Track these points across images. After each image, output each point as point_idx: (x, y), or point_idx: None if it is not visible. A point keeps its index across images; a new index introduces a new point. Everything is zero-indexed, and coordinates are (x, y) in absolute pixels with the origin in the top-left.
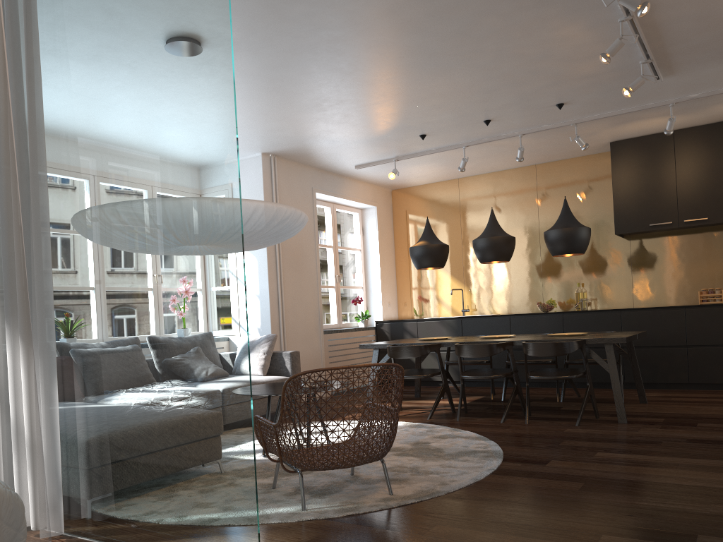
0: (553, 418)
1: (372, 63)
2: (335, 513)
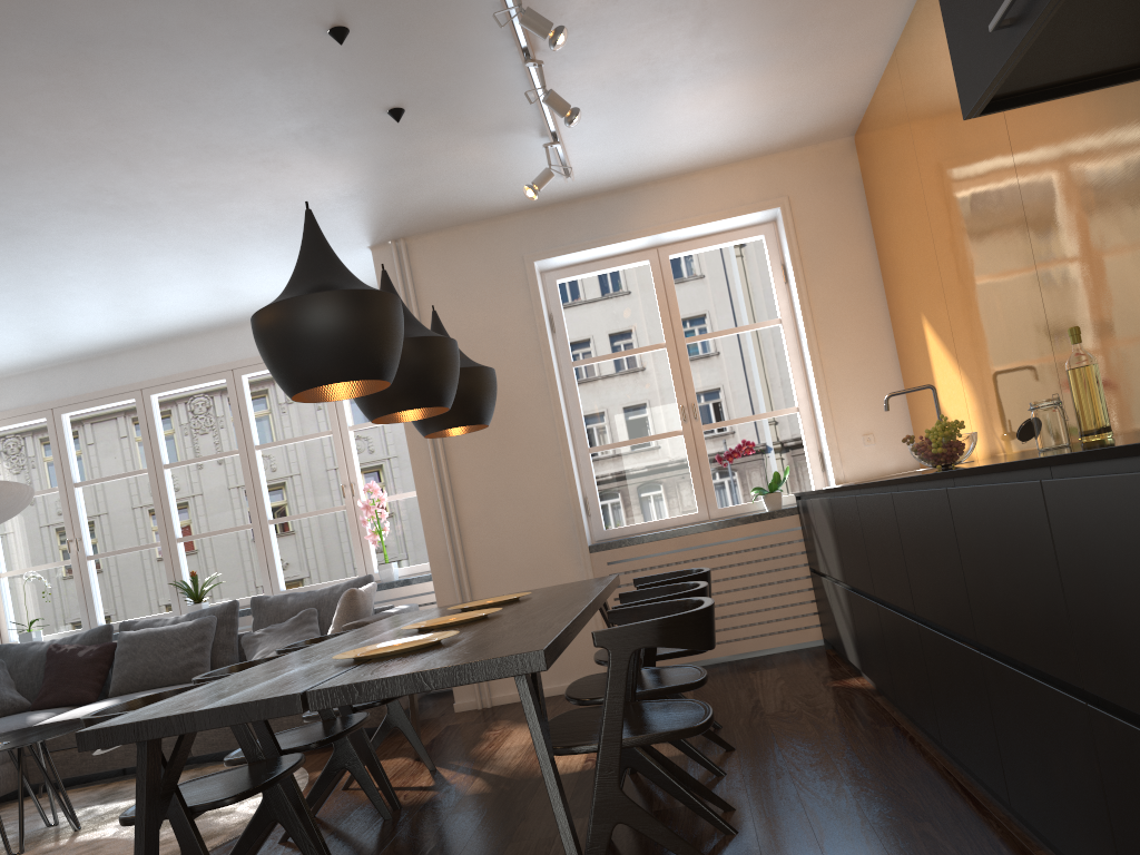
0: None
1: None
2: None
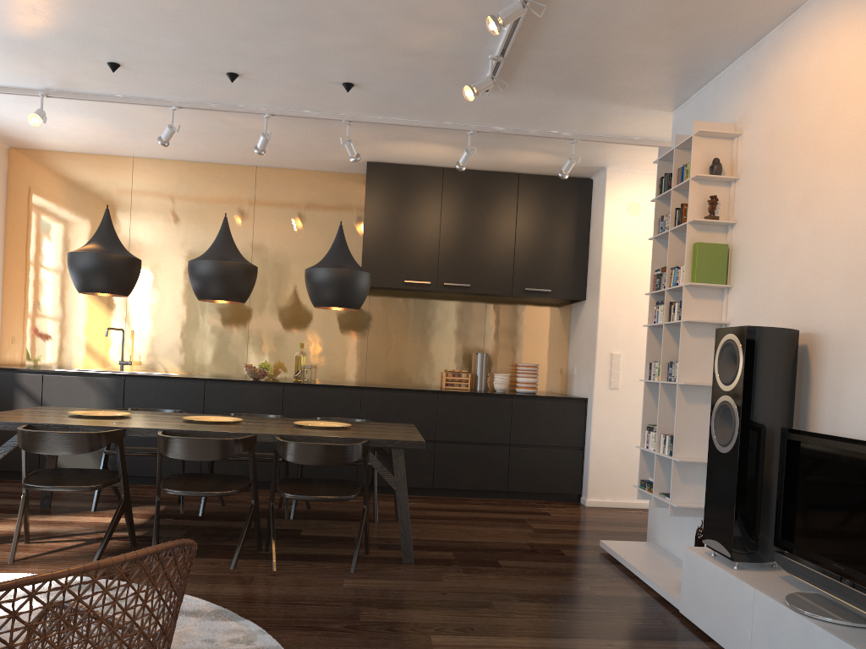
0: (307, 556)
1: None
2: None
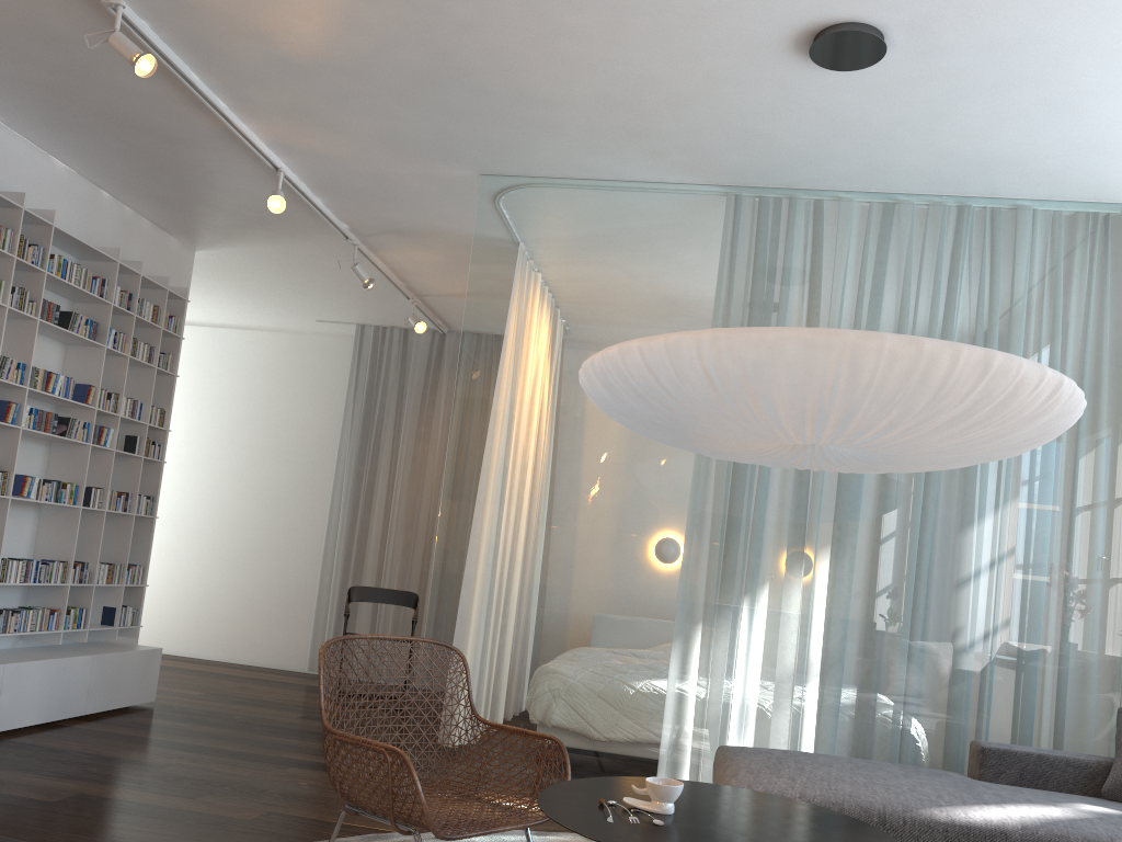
0: None
1: None
2: (391, 835)
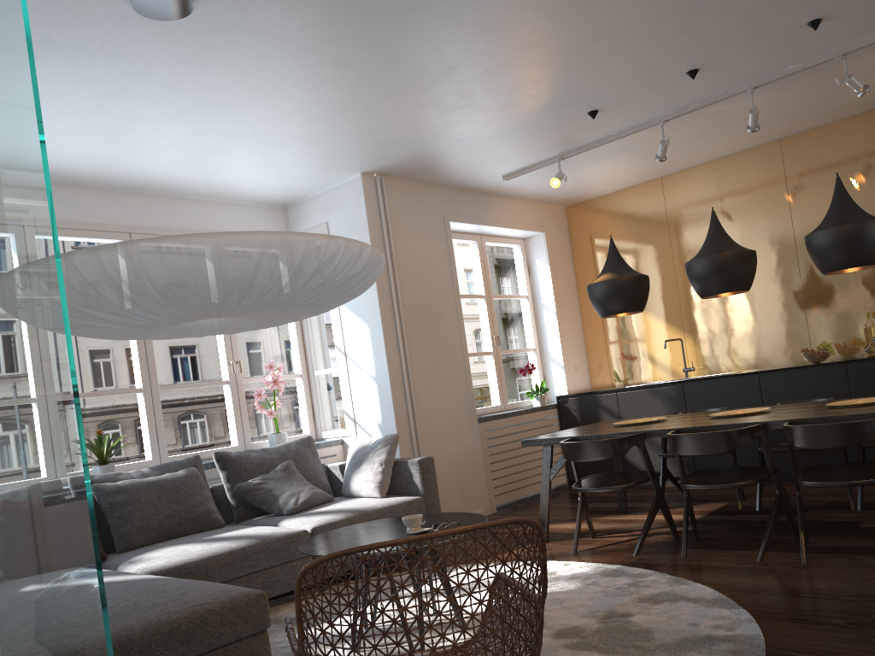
0: (851, 549)
1: None
2: None
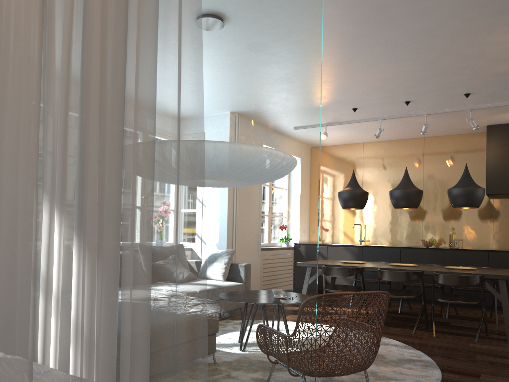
0: (452, 333)
1: (346, 49)
2: None
